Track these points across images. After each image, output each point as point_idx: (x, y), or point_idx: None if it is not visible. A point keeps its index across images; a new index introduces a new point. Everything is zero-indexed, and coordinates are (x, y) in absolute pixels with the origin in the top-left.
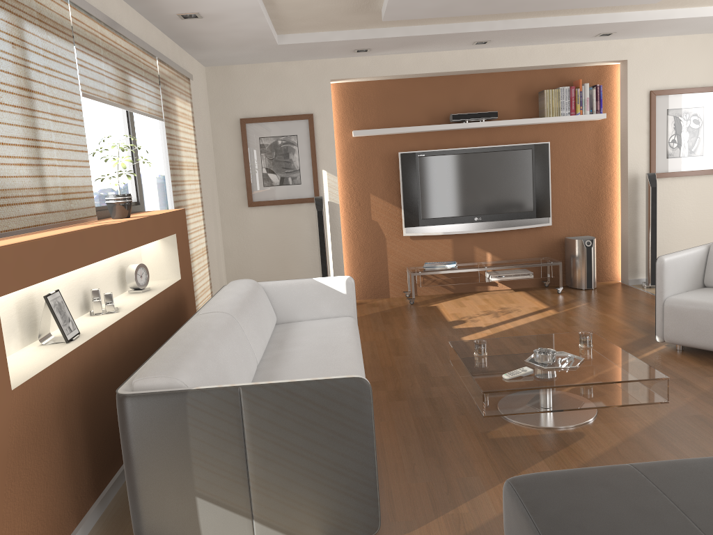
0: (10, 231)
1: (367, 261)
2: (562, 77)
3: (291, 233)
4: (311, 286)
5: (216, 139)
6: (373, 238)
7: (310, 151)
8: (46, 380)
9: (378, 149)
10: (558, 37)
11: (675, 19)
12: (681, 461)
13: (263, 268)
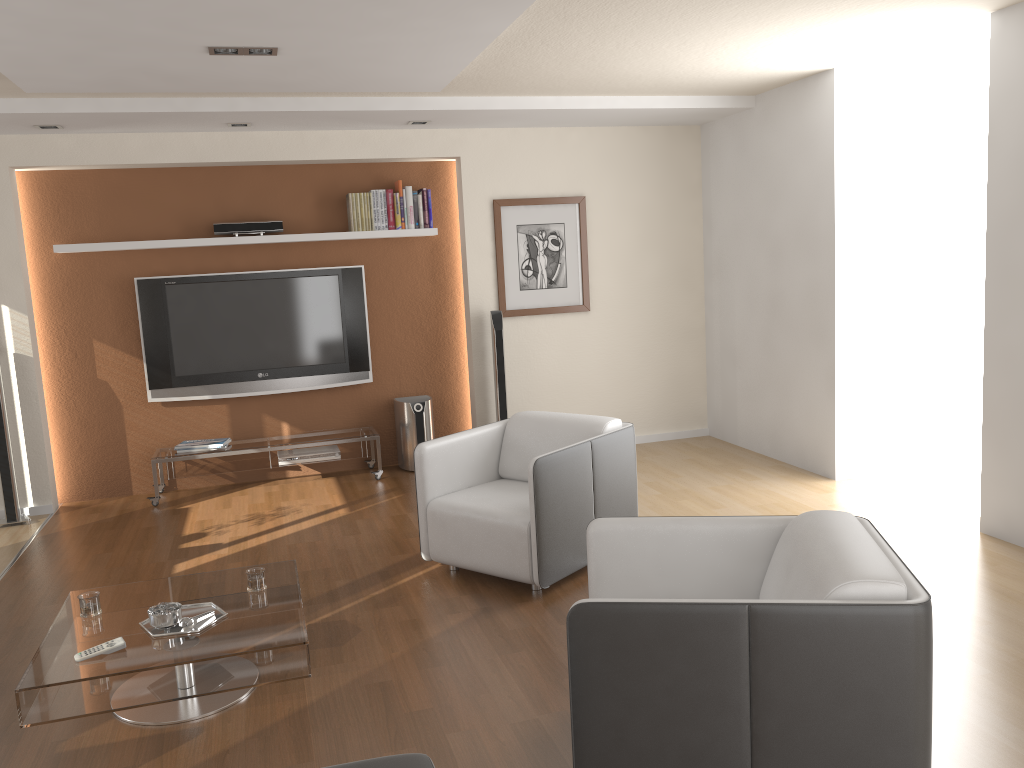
0: None
1: (94, 441)
2: (379, 176)
3: None
4: None
5: None
6: (102, 406)
7: None
8: None
9: (103, 272)
10: (353, 122)
11: (496, 110)
12: None
13: None
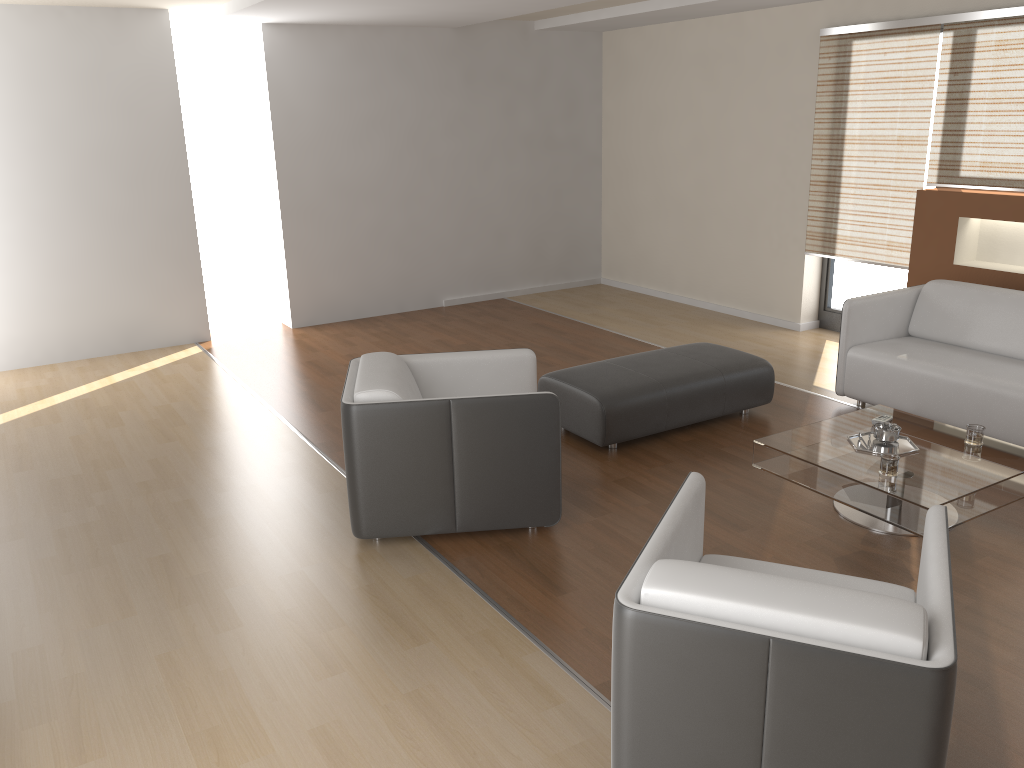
0: (1013, 188)
1: None
2: None
3: None
4: None
5: None
6: None
7: None
8: (985, 276)
9: None
10: None
11: None
12: (693, 372)
13: None
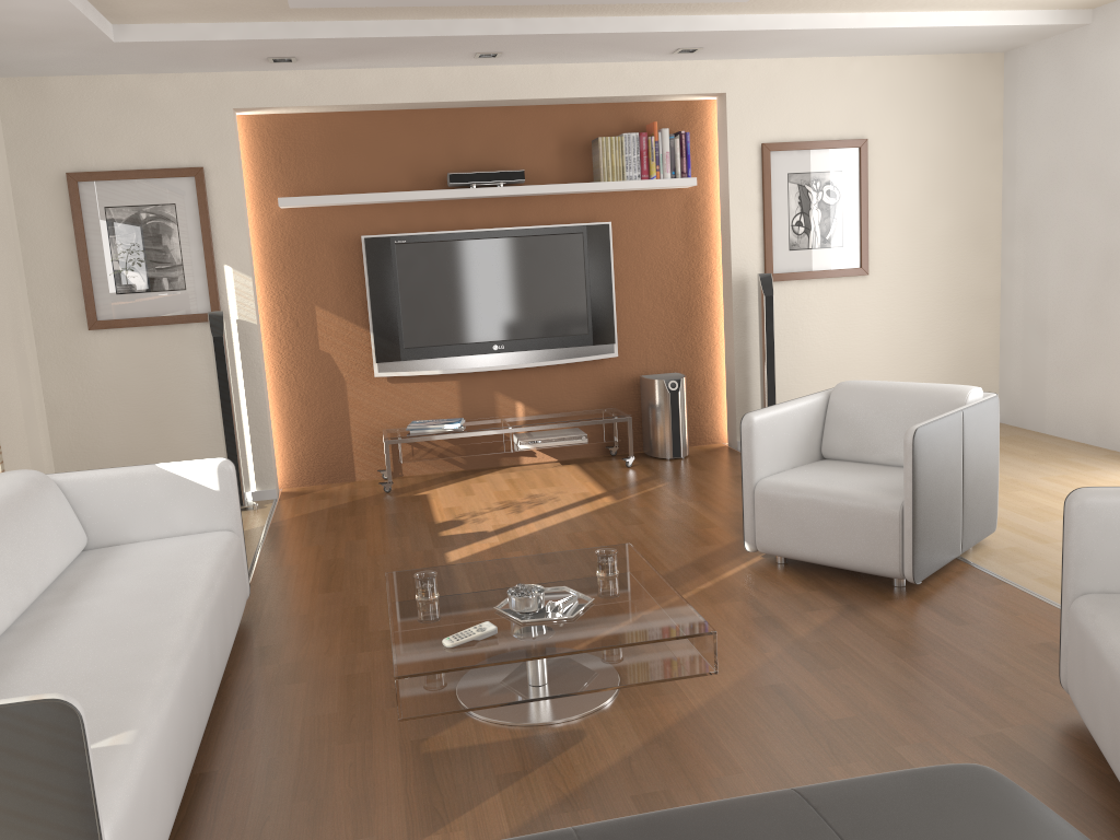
0: None
1: (315, 421)
2: (628, 118)
3: (171, 376)
4: (153, 479)
5: (22, 209)
6: (324, 381)
7: (200, 232)
8: None
9: (327, 230)
10: (613, 51)
11: (788, 31)
12: (663, 816)
13: (122, 437)
